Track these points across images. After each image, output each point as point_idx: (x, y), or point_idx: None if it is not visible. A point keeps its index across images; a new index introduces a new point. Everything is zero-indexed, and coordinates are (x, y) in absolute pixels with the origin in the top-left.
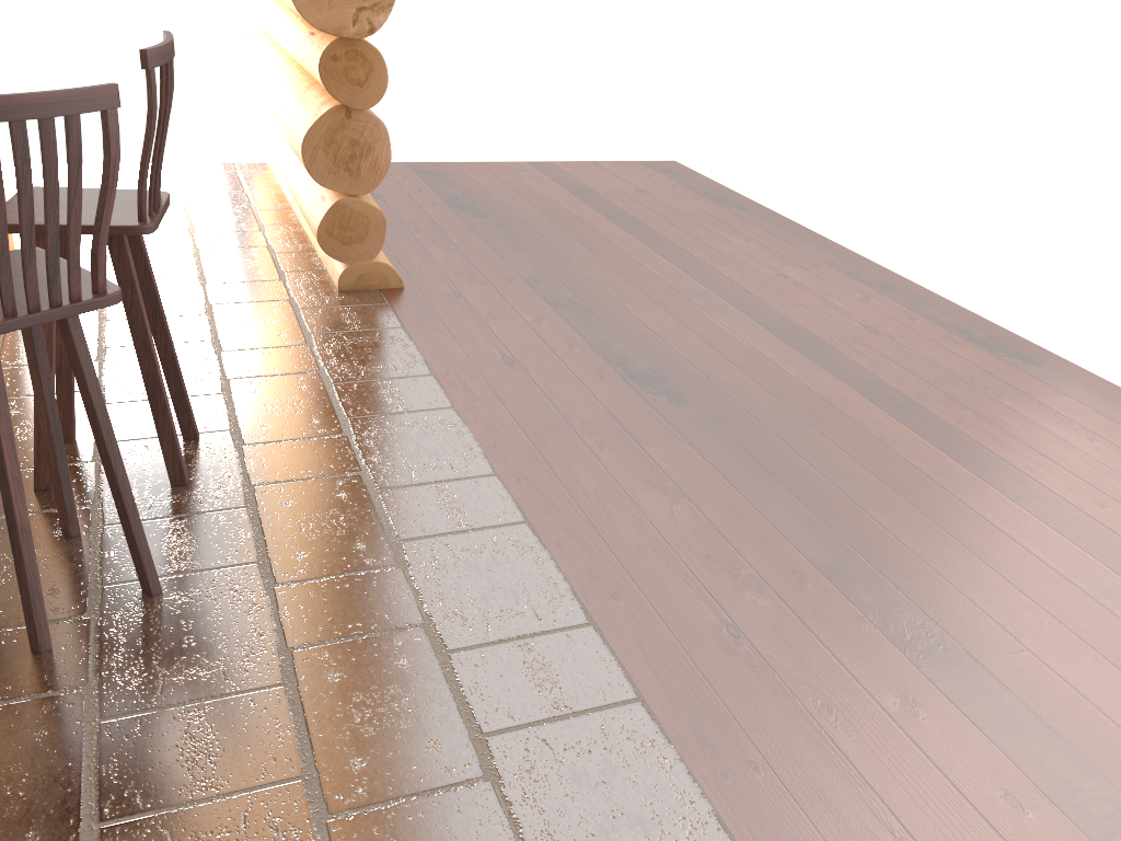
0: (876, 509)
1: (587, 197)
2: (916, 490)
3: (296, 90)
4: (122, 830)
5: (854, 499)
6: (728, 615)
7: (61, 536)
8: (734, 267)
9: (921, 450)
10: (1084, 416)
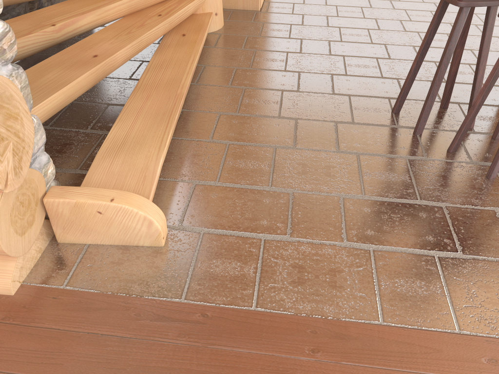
0: None
1: None
2: None
3: None
4: (353, 158)
5: None
6: None
7: None
8: None
9: None
10: None
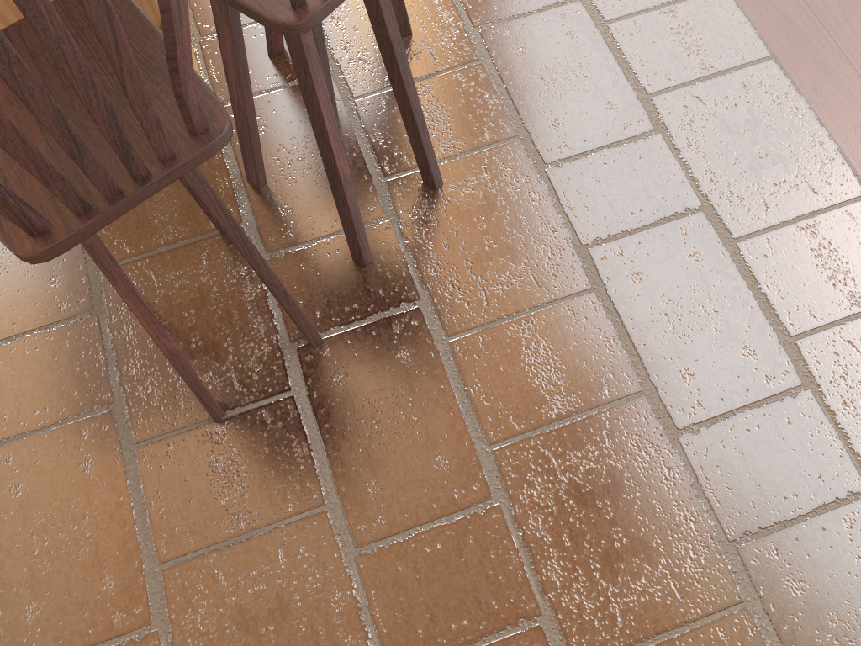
0: None
1: None
2: None
3: None
4: (511, 452)
5: None
6: None
7: None
8: None
9: None
10: None
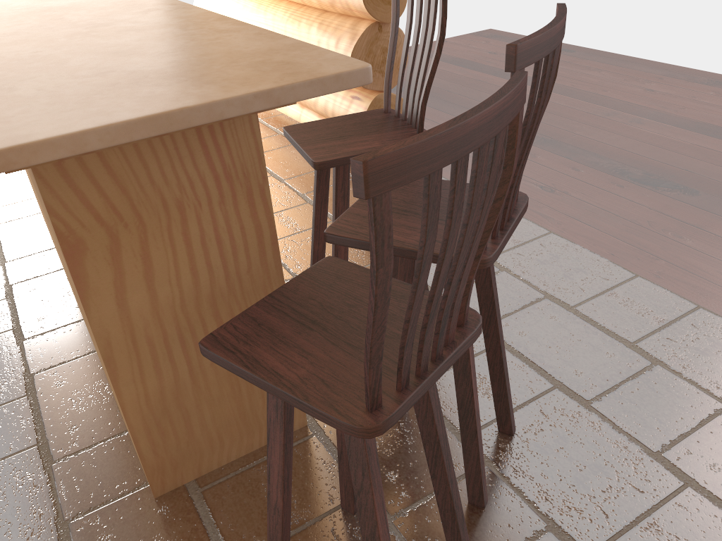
0: None
1: (465, 64)
2: None
3: (309, 20)
4: None
5: None
6: None
7: None
8: (612, 91)
9: None
10: None
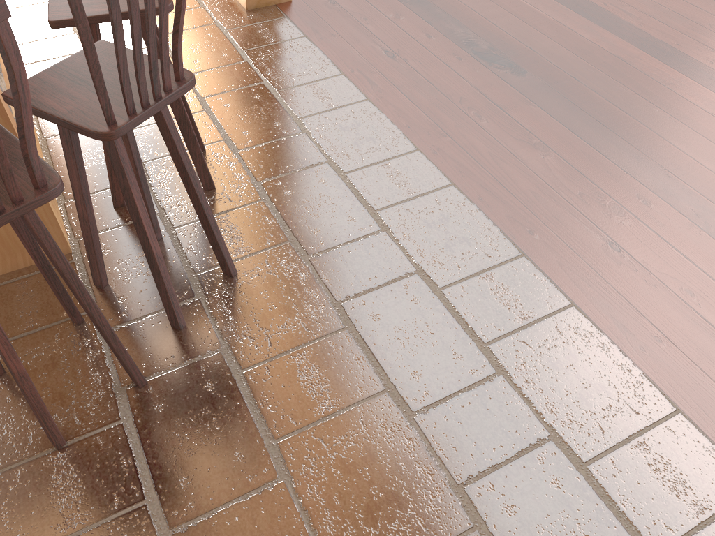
0: (677, 141)
1: None
2: (699, 121)
3: None
4: (291, 442)
5: (660, 135)
6: (607, 236)
7: None
8: None
9: (692, 89)
10: None
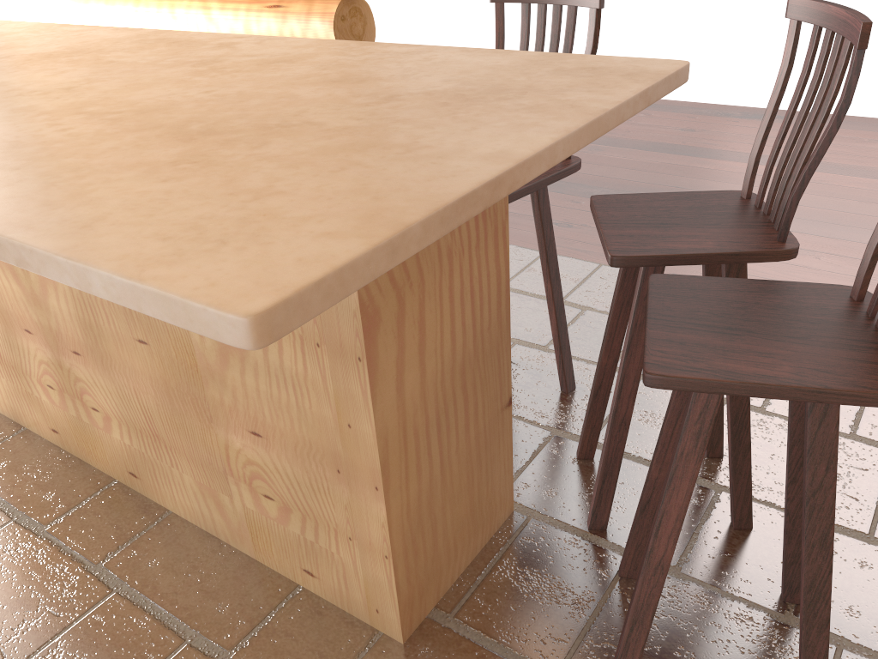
0: None
1: None
2: None
3: None
4: None
5: (874, 216)
6: None
7: (583, 461)
8: None
9: (843, 179)
10: (859, 134)
